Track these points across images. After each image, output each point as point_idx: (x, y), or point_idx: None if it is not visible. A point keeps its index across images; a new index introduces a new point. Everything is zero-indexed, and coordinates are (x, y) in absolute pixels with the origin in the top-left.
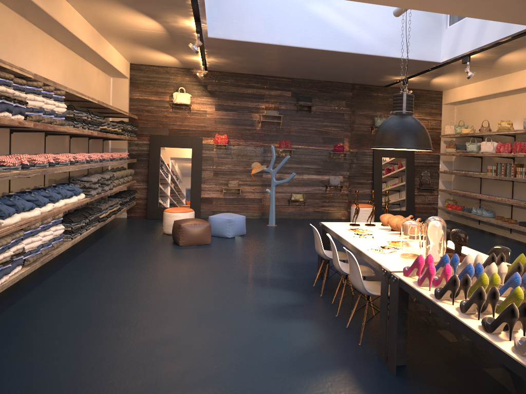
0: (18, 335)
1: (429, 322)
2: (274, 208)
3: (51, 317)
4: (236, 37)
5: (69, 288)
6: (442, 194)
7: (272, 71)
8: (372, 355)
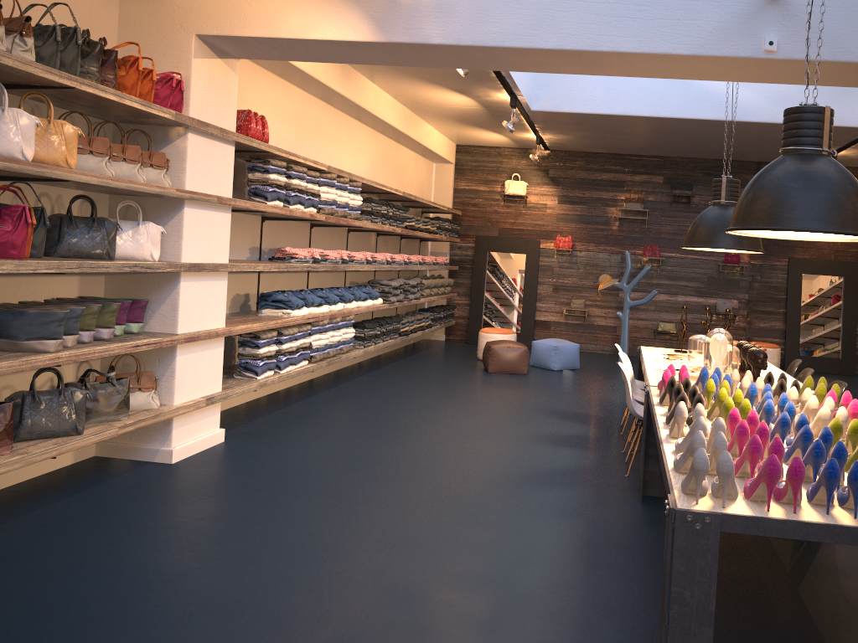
0: (297, 422)
1: None
2: (626, 338)
3: (329, 414)
4: (566, 108)
5: (354, 395)
6: None
7: (633, 148)
8: (632, 485)
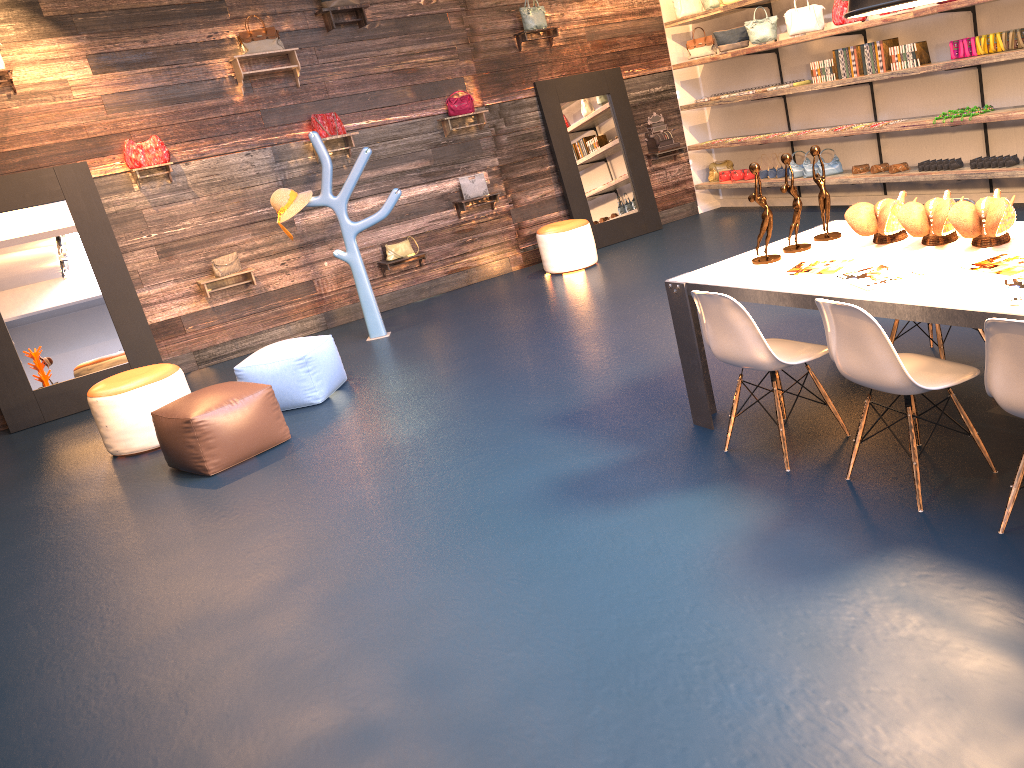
0: None
1: None
2: (370, 292)
3: None
4: None
5: None
6: (694, 156)
7: None
8: None
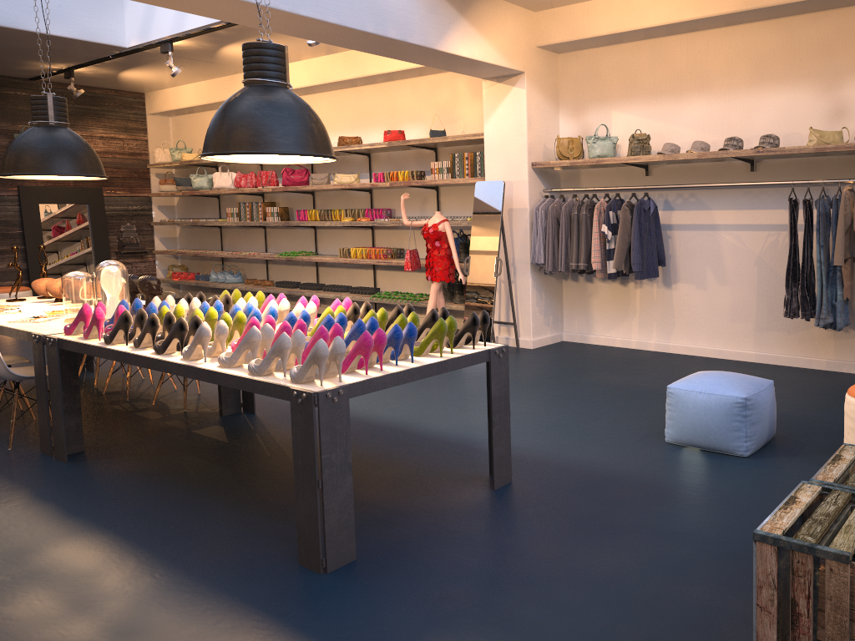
0: None
1: (125, 409)
2: None
3: None
4: None
5: None
6: (162, 258)
7: None
8: (32, 453)
